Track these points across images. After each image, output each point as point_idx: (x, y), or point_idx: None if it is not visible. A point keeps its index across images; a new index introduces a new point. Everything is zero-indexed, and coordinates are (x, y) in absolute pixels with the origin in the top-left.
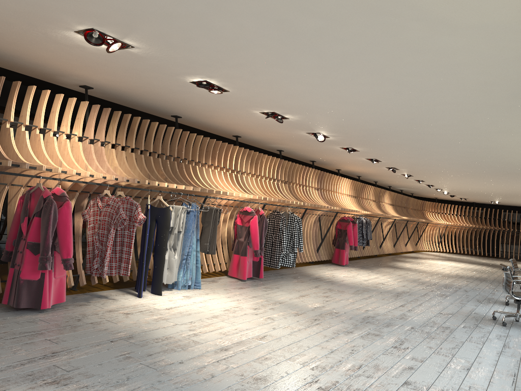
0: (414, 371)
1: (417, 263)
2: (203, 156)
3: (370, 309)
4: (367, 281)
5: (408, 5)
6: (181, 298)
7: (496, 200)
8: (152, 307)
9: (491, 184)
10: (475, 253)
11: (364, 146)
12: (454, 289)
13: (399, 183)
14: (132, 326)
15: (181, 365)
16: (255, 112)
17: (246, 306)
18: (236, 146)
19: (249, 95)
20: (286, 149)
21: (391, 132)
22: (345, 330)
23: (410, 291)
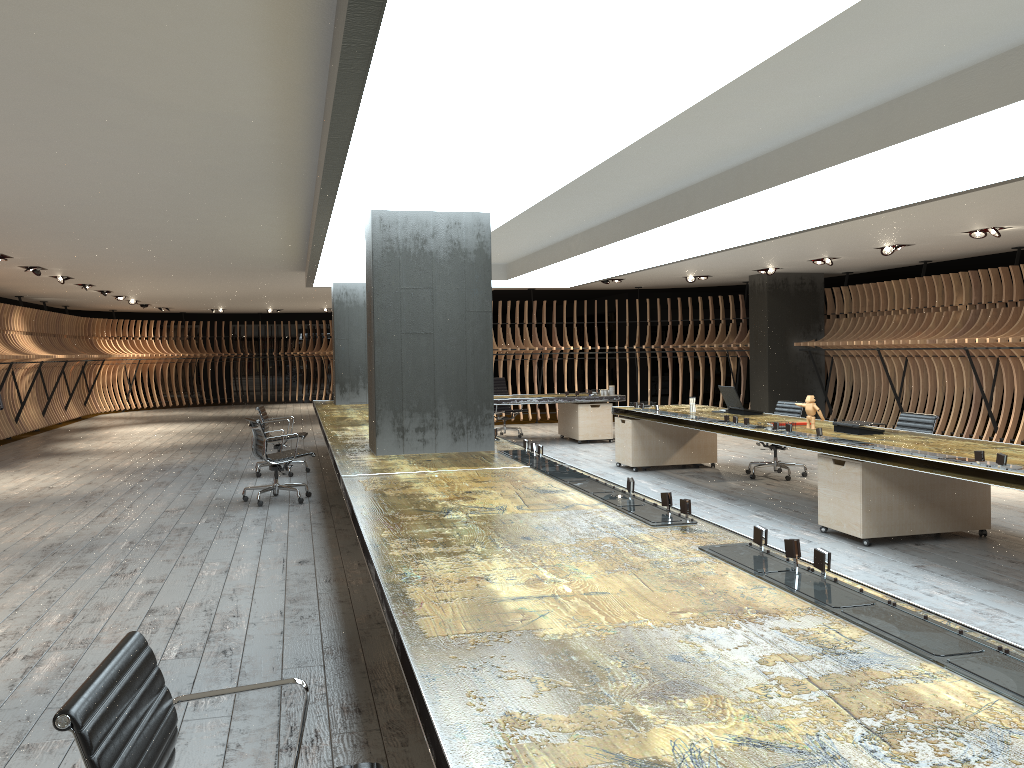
0: (157, 595)
1: (99, 438)
2: None
3: (49, 533)
4: (18, 490)
5: (112, 83)
6: None
7: (220, 307)
8: None
9: (213, 285)
10: (193, 401)
11: None
12: (177, 470)
13: (43, 290)
14: None
15: None
16: None
17: None
18: None
19: None
20: None
21: (46, 215)
22: (21, 574)
23: (106, 490)
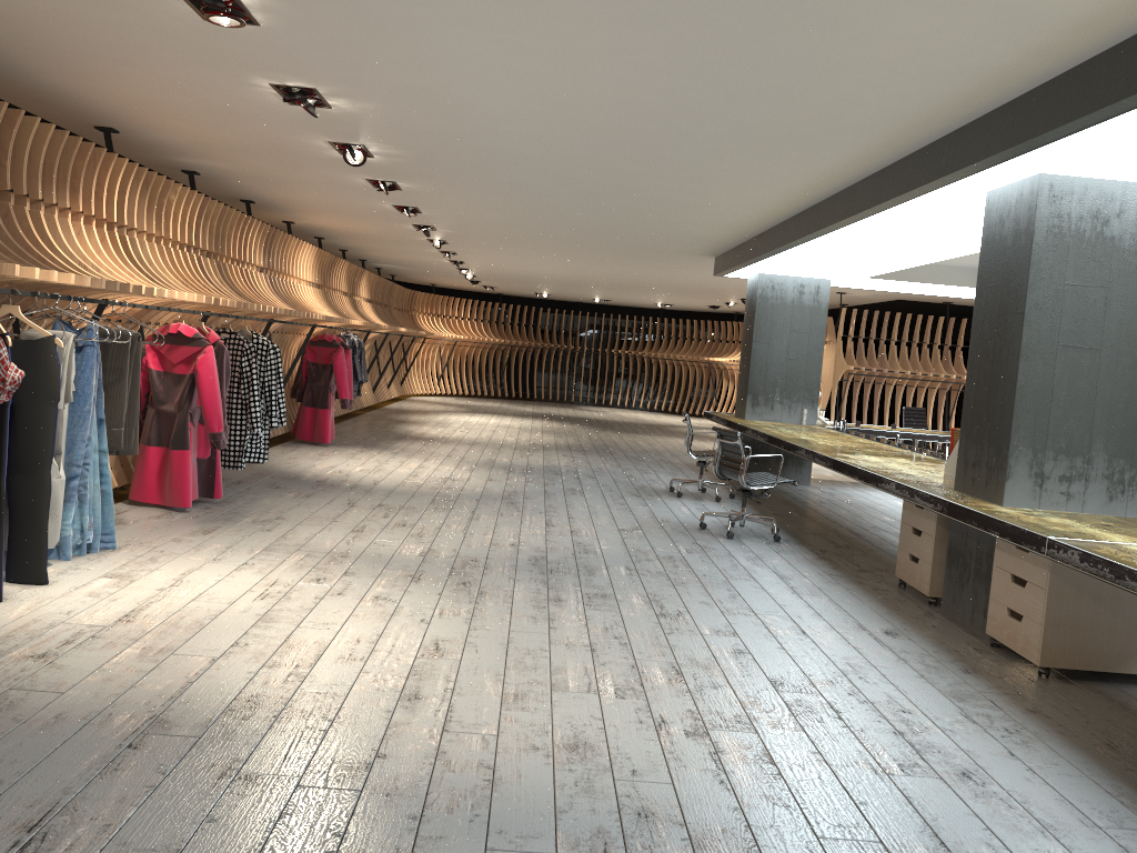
0: (752, 656)
1: (440, 424)
2: (52, 184)
3: (514, 540)
4: (420, 478)
5: None
6: (109, 582)
7: (547, 292)
8: (78, 622)
9: (584, 265)
10: (494, 393)
11: (427, 182)
12: (571, 475)
13: (395, 255)
14: (114, 690)
15: (393, 763)
16: (259, 82)
17: (289, 577)
18: (124, 160)
19: (303, 42)
20: (211, 172)
21: (536, 160)
22: (543, 596)
23: (518, 491)
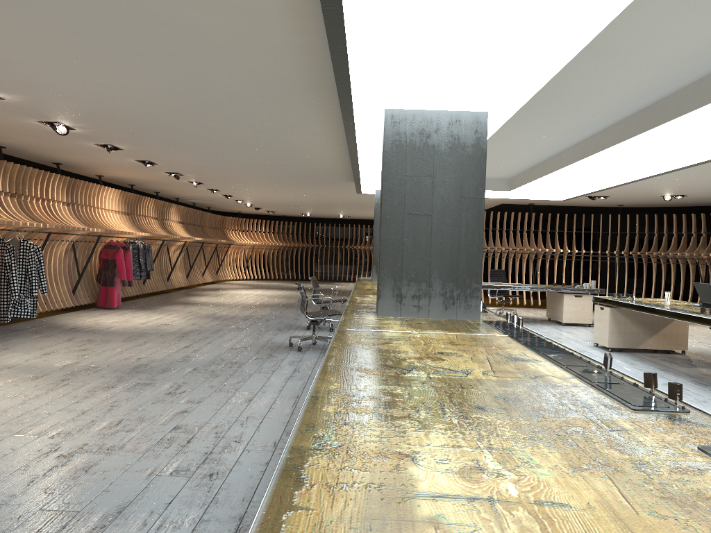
0: (188, 414)
1: (217, 295)
2: None
3: (144, 356)
4: (146, 324)
5: None
6: None
7: (307, 212)
8: None
9: (297, 192)
10: (288, 277)
11: (129, 143)
12: (255, 320)
13: (189, 194)
14: None
15: None
16: None
17: None
18: None
19: None
20: (10, 146)
21: (161, 124)
22: (105, 385)
23: (200, 329)
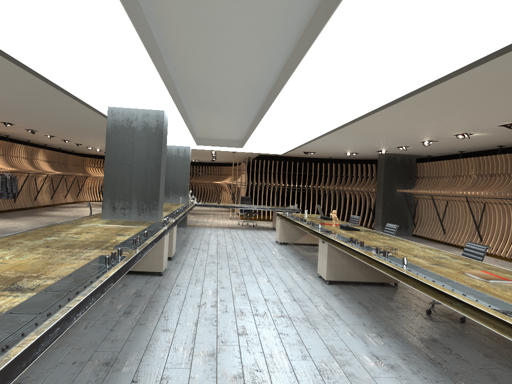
0: None
1: (68, 211)
2: None
3: None
4: None
5: None
6: None
7: None
8: None
9: None
10: None
11: None
12: None
13: (51, 142)
14: None
15: None
16: None
17: None
18: None
19: None
20: None
21: (0, 104)
22: None
23: None
